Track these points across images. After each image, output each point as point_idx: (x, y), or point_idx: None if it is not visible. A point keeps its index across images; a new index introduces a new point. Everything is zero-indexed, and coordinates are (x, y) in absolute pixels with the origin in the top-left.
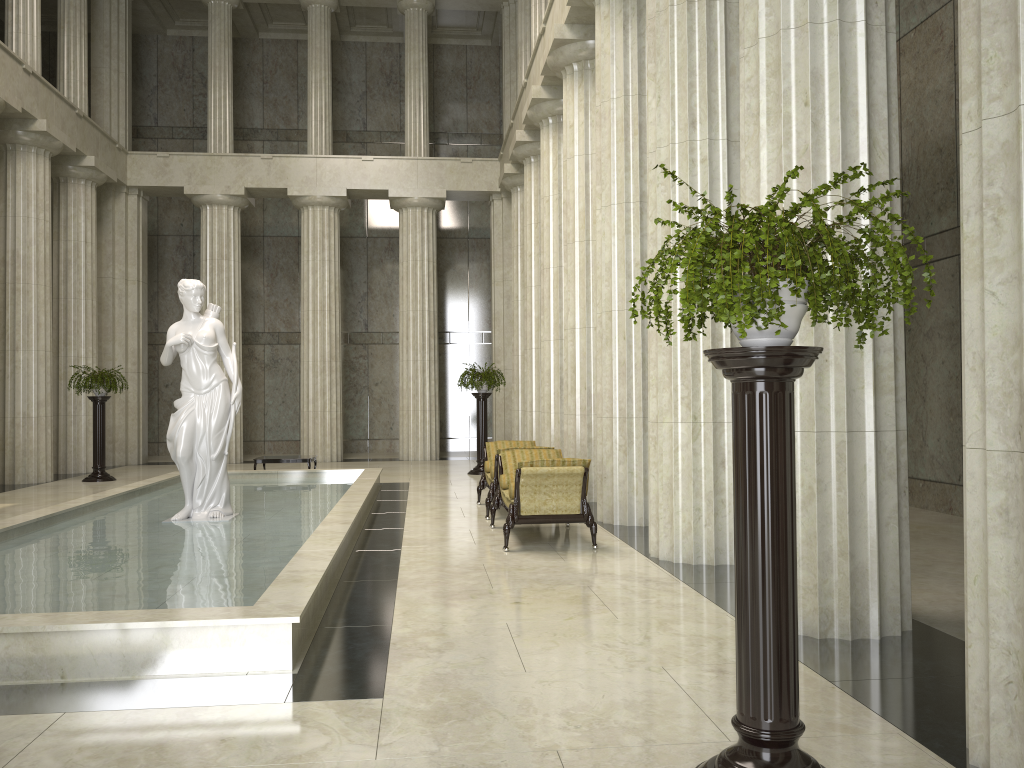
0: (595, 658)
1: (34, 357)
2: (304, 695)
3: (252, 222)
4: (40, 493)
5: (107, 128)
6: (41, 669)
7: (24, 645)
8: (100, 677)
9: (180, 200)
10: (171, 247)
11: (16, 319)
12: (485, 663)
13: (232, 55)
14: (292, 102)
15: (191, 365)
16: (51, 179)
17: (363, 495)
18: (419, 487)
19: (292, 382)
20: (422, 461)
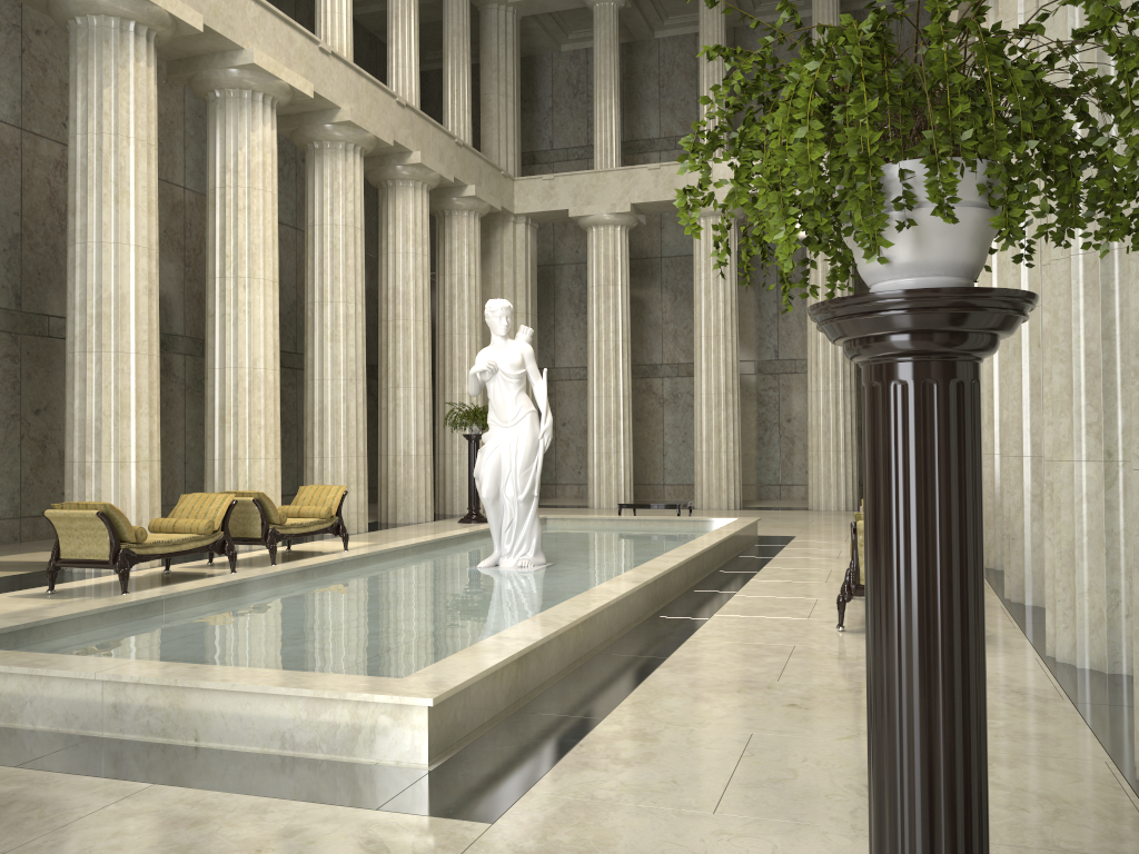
0: (833, 807)
1: (413, 394)
2: (407, 803)
3: (649, 243)
4: (408, 533)
5: (495, 156)
6: (177, 728)
7: (162, 699)
8: (231, 745)
9: (575, 225)
10: (567, 276)
11: (396, 356)
12: (669, 791)
13: (626, 62)
14: (690, 104)
15: (496, 395)
16: (437, 213)
17: (698, 549)
18: (802, 542)
19: (693, 419)
20: (834, 512)
